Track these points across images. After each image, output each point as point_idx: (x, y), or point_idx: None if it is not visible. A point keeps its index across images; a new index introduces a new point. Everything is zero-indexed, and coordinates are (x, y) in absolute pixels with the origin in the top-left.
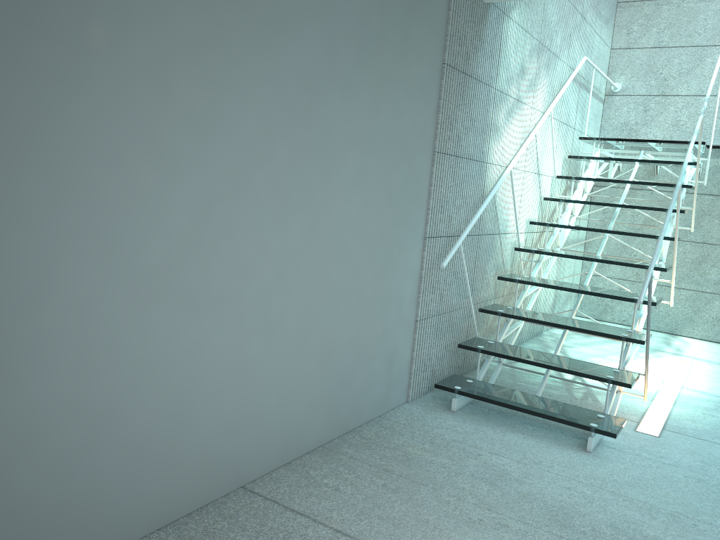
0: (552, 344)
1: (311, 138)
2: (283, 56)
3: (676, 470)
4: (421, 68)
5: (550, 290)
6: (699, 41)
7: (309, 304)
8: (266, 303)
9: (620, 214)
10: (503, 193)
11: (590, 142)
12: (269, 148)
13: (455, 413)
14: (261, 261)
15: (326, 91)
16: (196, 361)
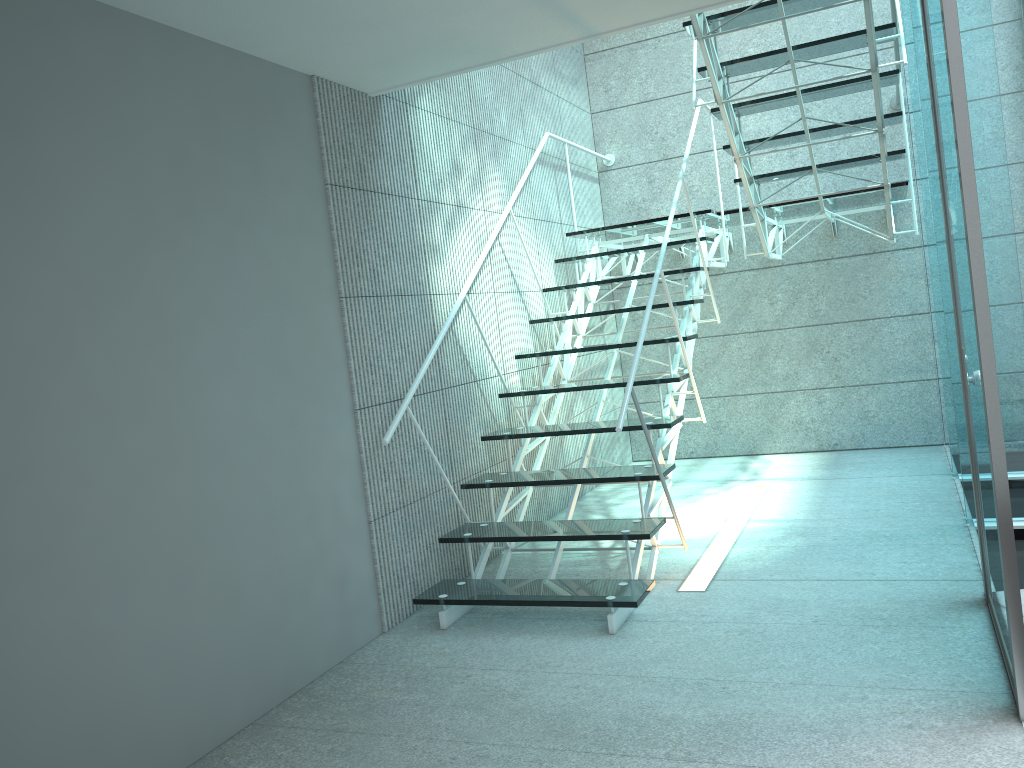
0: (594, 507)
1: (132, 321)
2: (60, 226)
3: (717, 626)
4: (291, 197)
5: (582, 436)
6: (690, 86)
7: (183, 537)
8: (111, 550)
9: (653, 317)
10: (468, 328)
11: (583, 236)
12: (66, 346)
13: (446, 631)
14: (88, 497)
15: (143, 255)
16: (9, 653)
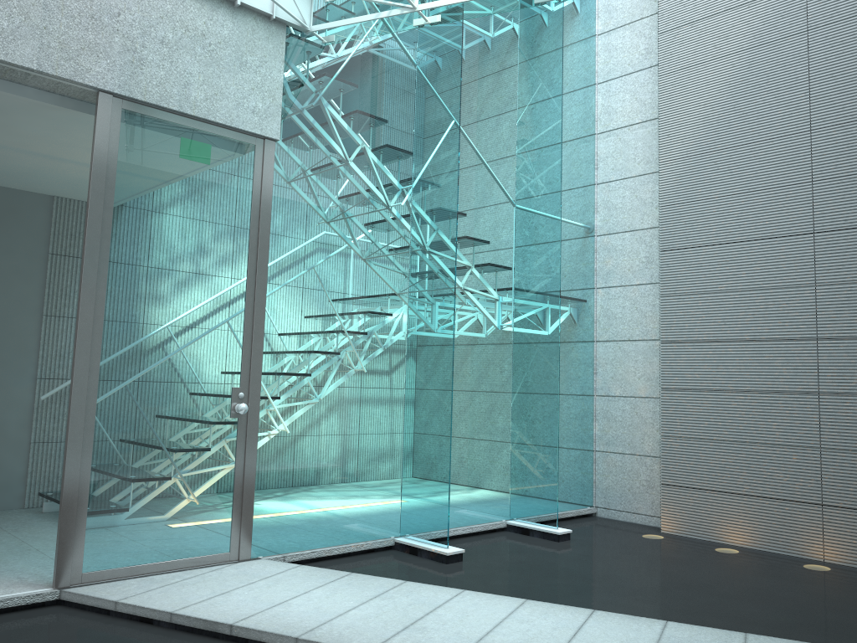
0: None
1: None
2: None
3: None
4: (13, 258)
5: None
6: None
7: None
8: None
9: None
10: None
11: None
12: None
13: (41, 513)
14: None
15: None
16: None
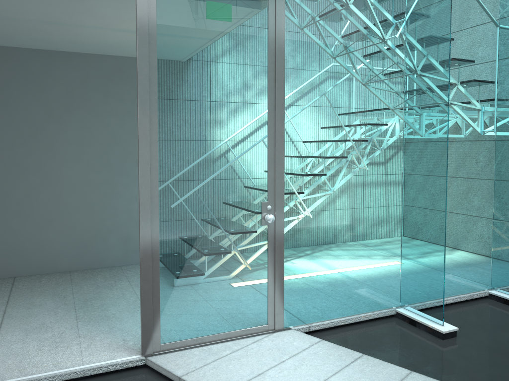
0: None
1: (39, 144)
2: (15, 116)
3: None
4: (124, 104)
5: None
6: None
7: (49, 209)
8: (20, 207)
9: None
10: None
11: None
12: (12, 150)
13: None
14: (14, 191)
15: (46, 124)
16: None
